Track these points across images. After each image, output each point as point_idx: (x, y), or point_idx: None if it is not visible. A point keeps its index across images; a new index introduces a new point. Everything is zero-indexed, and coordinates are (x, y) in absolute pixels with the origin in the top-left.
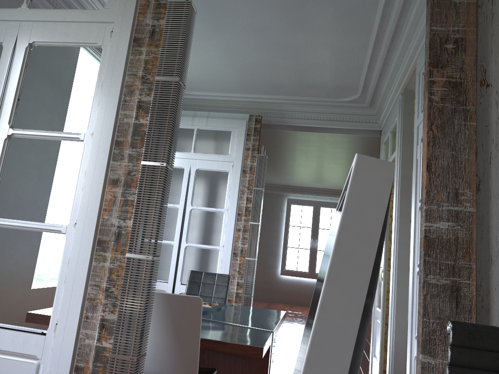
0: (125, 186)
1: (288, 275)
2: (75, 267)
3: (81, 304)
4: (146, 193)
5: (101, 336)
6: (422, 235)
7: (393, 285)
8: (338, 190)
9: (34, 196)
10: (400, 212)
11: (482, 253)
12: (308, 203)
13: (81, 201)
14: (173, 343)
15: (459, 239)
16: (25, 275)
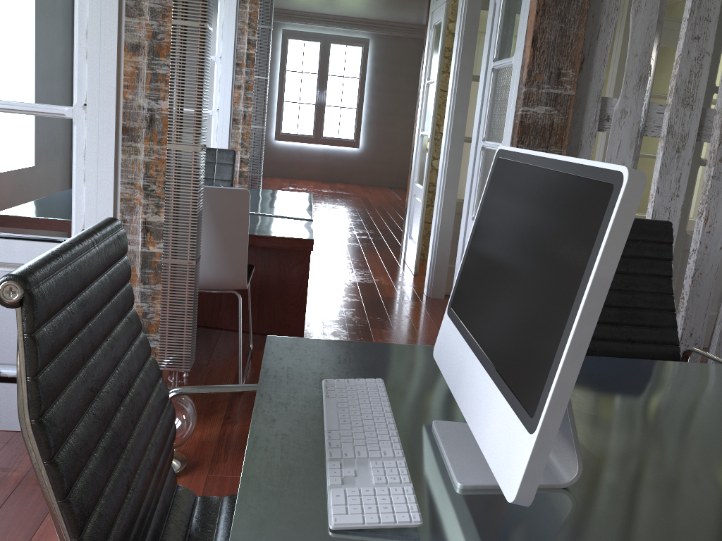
0: (151, 54)
1: (285, 140)
2: (96, 162)
3: (113, 206)
4: (184, 65)
5: (146, 241)
6: (517, 120)
7: (444, 159)
8: (356, 19)
9: (12, 66)
10: (460, 68)
11: (573, 139)
12: (313, 38)
13: (88, 75)
14: (217, 241)
15: (554, 125)
16: (23, 173)
